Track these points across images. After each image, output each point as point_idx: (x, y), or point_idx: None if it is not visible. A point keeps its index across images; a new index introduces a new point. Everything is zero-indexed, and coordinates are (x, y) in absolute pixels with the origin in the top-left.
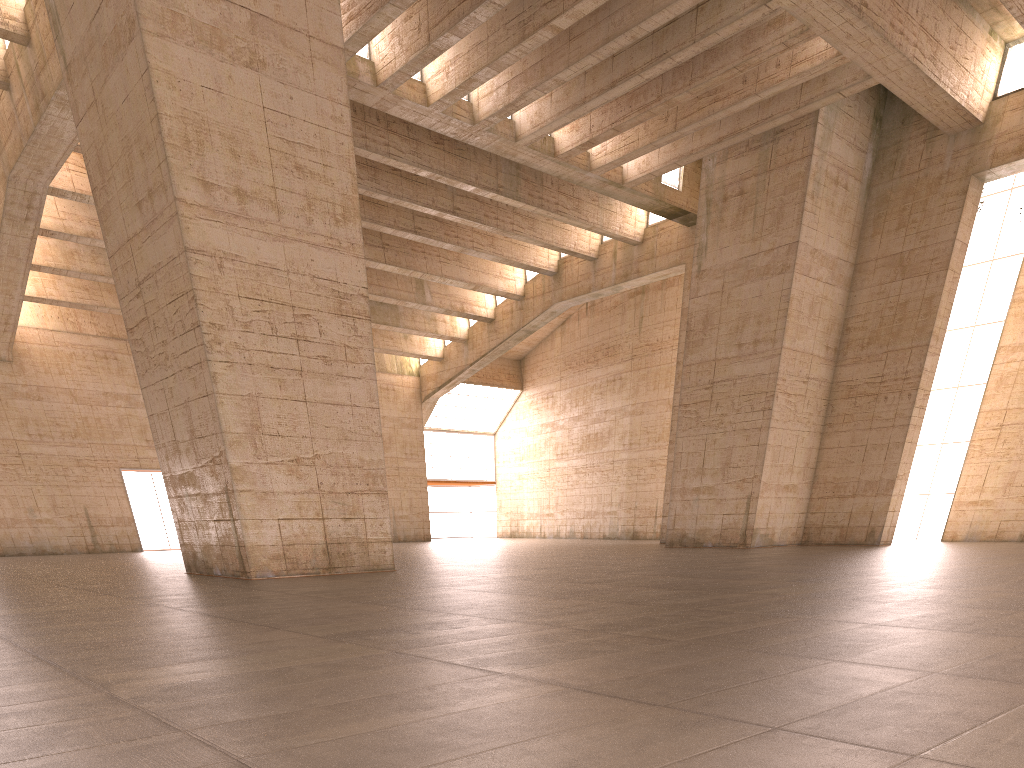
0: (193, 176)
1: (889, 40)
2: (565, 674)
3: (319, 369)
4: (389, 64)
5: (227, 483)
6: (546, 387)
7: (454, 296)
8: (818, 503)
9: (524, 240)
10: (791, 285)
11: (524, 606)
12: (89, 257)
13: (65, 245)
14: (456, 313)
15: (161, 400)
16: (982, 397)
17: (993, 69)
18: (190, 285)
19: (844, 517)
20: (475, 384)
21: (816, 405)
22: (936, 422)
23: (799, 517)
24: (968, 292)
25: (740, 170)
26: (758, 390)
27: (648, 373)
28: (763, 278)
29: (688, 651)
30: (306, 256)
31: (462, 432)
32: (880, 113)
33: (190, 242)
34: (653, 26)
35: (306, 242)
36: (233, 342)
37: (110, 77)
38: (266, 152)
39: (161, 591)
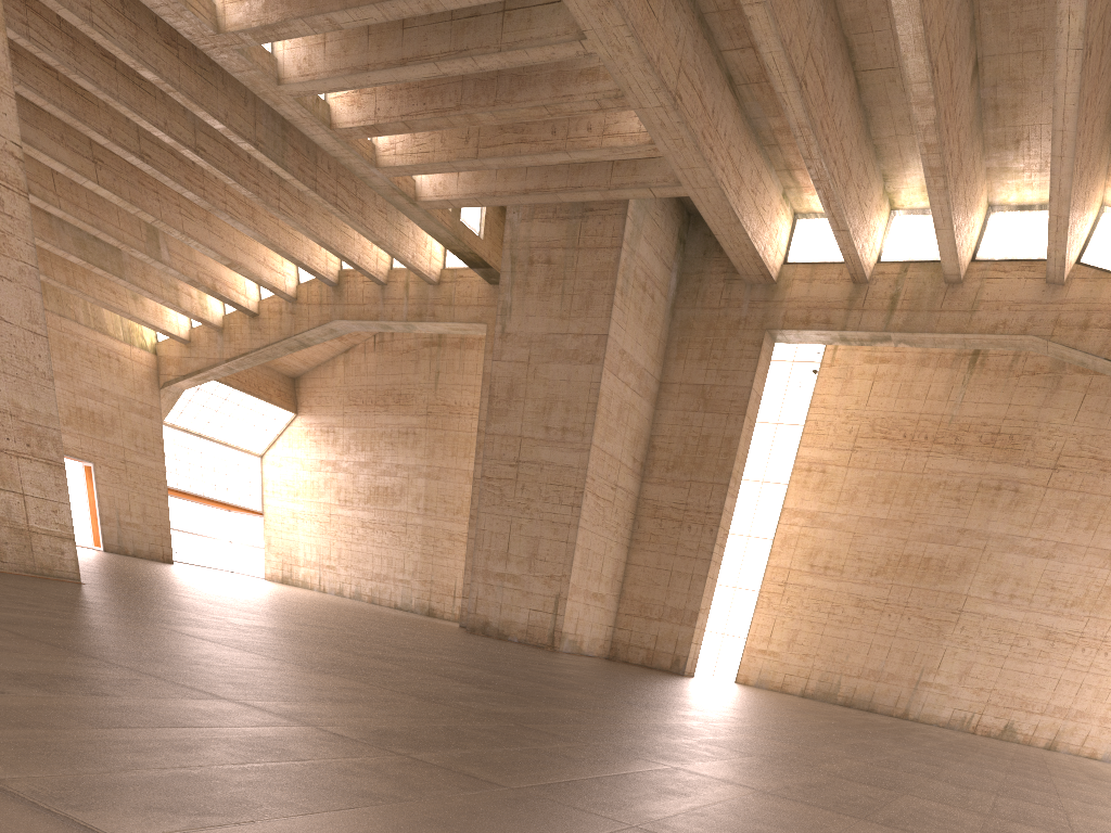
0: None
1: (701, 150)
2: None
3: None
4: None
5: None
6: (326, 419)
7: (203, 267)
8: (625, 619)
9: (294, 226)
10: (601, 379)
11: (257, 674)
12: None
13: None
14: (206, 289)
15: None
16: (769, 552)
17: (785, 233)
18: None
19: (651, 639)
20: (235, 388)
21: (624, 516)
22: (730, 565)
23: (607, 630)
24: (757, 447)
25: (547, 236)
26: (567, 483)
27: (445, 436)
28: (572, 363)
29: (530, 816)
30: None
31: (218, 442)
32: (684, 236)
33: None
34: (452, 4)
35: None
36: None
37: None
38: None
39: None
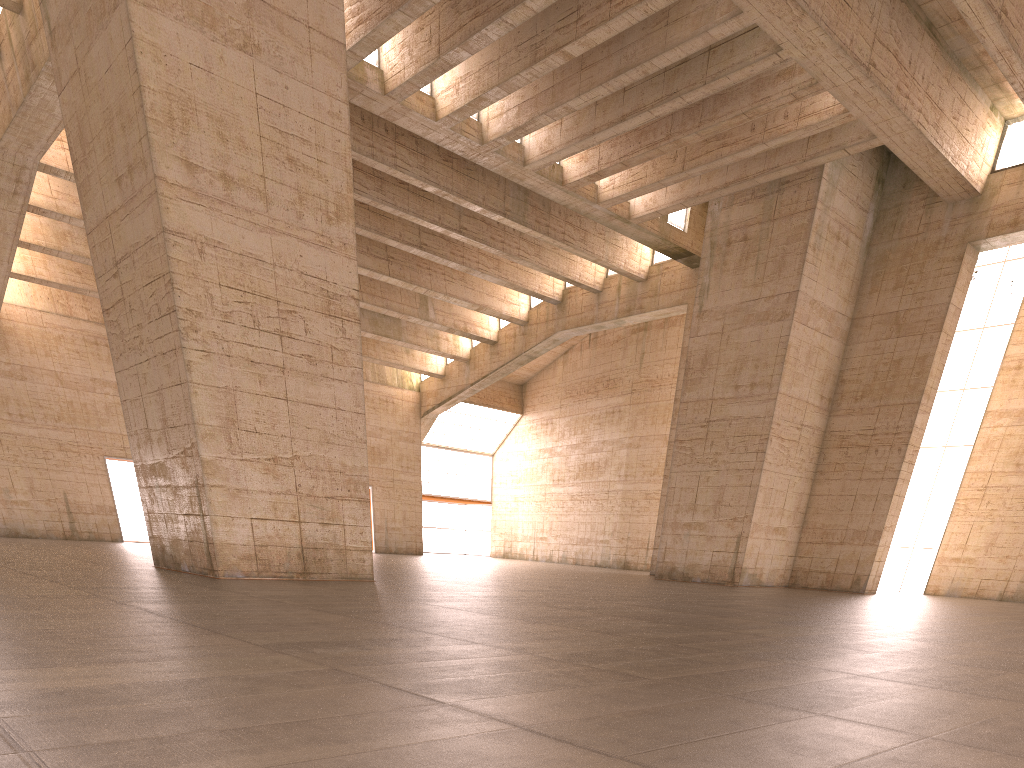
0: (176, 155)
1: (895, 102)
2: (516, 709)
3: (303, 368)
4: (398, 74)
5: (198, 476)
6: (546, 413)
7: (458, 315)
8: (806, 548)
9: (529, 266)
10: (789, 332)
11: (495, 628)
12: (83, 240)
13: (58, 225)
14: (459, 332)
15: (135, 386)
16: (968, 458)
17: (992, 143)
18: (167, 268)
19: (831, 563)
20: (475, 404)
21: (809, 452)
22: (923, 479)
23: (787, 560)
24: (959, 356)
25: (745, 217)
26: (753, 432)
27: (647, 408)
28: (762, 323)
29: (659, 692)
30: (294, 251)
31: (460, 450)
32: (882, 175)
33: (169, 223)
34: (665, 63)
35: (295, 237)
36: (211, 331)
37: (94, 45)
38: (257, 140)
39: (115, 583)
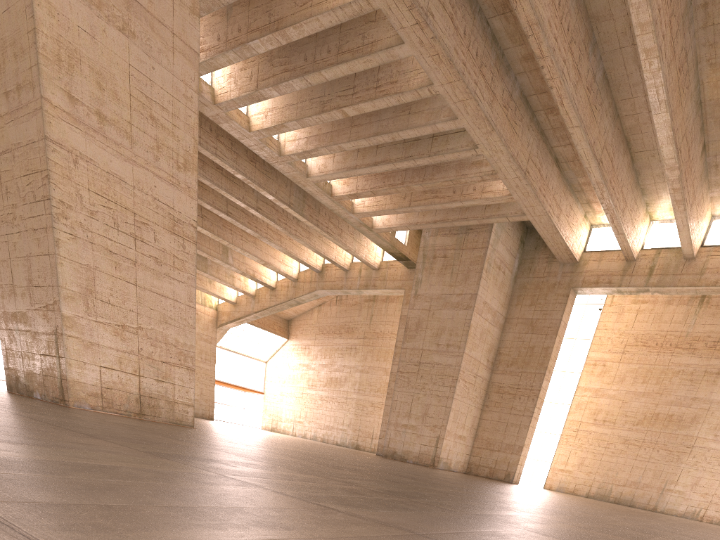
0: (61, 87)
1: (538, 197)
2: (398, 521)
3: (150, 265)
4: (225, 93)
5: (57, 327)
6: (305, 341)
7: (249, 265)
8: (477, 450)
9: (302, 243)
10: (471, 317)
11: (314, 467)
12: None
13: None
14: (249, 276)
15: (4, 250)
16: (568, 411)
17: (584, 236)
18: (45, 166)
19: (492, 462)
20: (256, 326)
21: (480, 392)
22: (543, 419)
23: (466, 456)
24: (562, 352)
25: (445, 243)
26: (448, 374)
27: (373, 349)
28: (455, 309)
29: (479, 521)
30: (150, 182)
31: (243, 355)
32: (523, 239)
33: (50, 134)
34: (406, 136)
35: (152, 172)
36: (79, 221)
37: None
38: (127, 96)
39: None
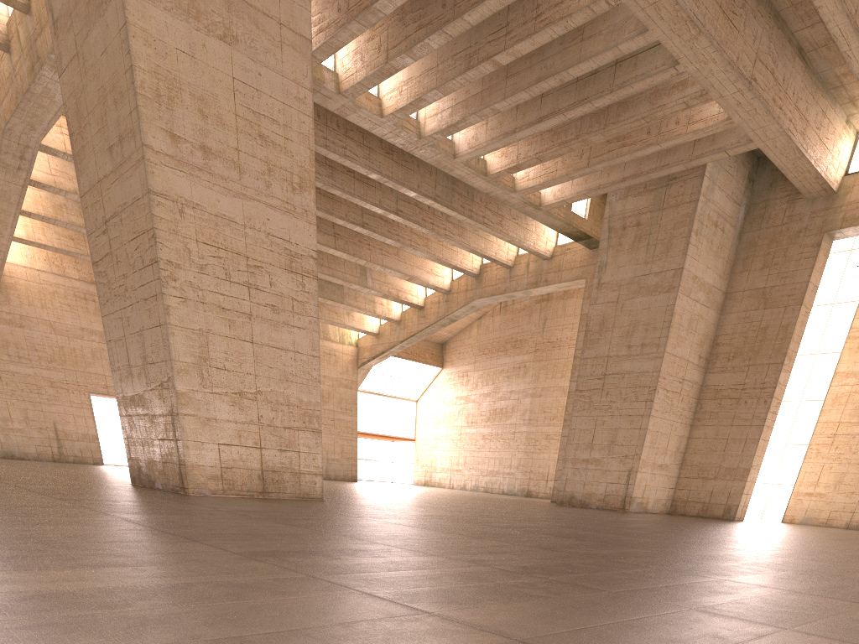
0: (161, 127)
1: (771, 112)
2: (502, 620)
3: (267, 316)
4: (351, 76)
5: (173, 406)
6: (462, 367)
7: (391, 284)
8: (685, 481)
9: (454, 244)
10: (675, 302)
11: (444, 542)
12: (76, 211)
13: (55, 199)
14: (392, 298)
15: (119, 328)
16: (820, 410)
17: (846, 151)
18: (151, 224)
19: (706, 495)
20: (403, 358)
21: (688, 402)
22: (782, 427)
23: (669, 491)
24: (812, 327)
25: (638, 206)
26: (642, 384)
27: (548, 364)
28: (652, 294)
29: (626, 604)
30: (263, 215)
31: (390, 396)
32: (753, 176)
33: (154, 185)
34: (579, 73)
35: (264, 202)
36: (188, 281)
37: (91, 31)
38: (232, 117)
39: (97, 496)
